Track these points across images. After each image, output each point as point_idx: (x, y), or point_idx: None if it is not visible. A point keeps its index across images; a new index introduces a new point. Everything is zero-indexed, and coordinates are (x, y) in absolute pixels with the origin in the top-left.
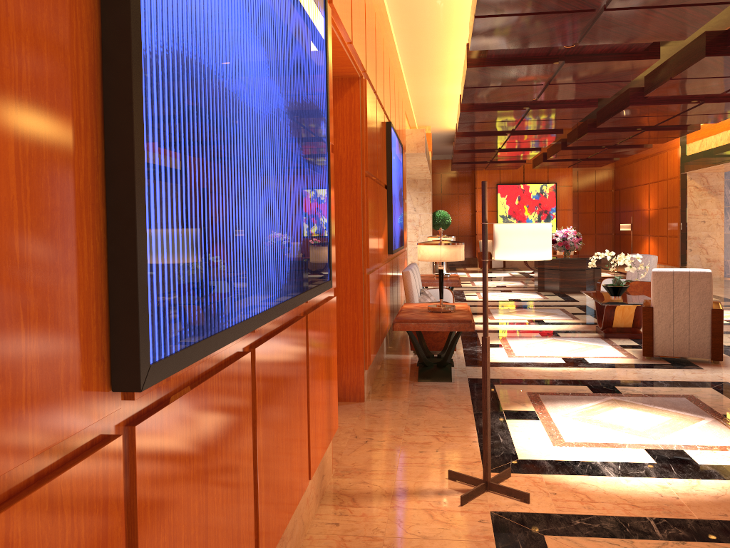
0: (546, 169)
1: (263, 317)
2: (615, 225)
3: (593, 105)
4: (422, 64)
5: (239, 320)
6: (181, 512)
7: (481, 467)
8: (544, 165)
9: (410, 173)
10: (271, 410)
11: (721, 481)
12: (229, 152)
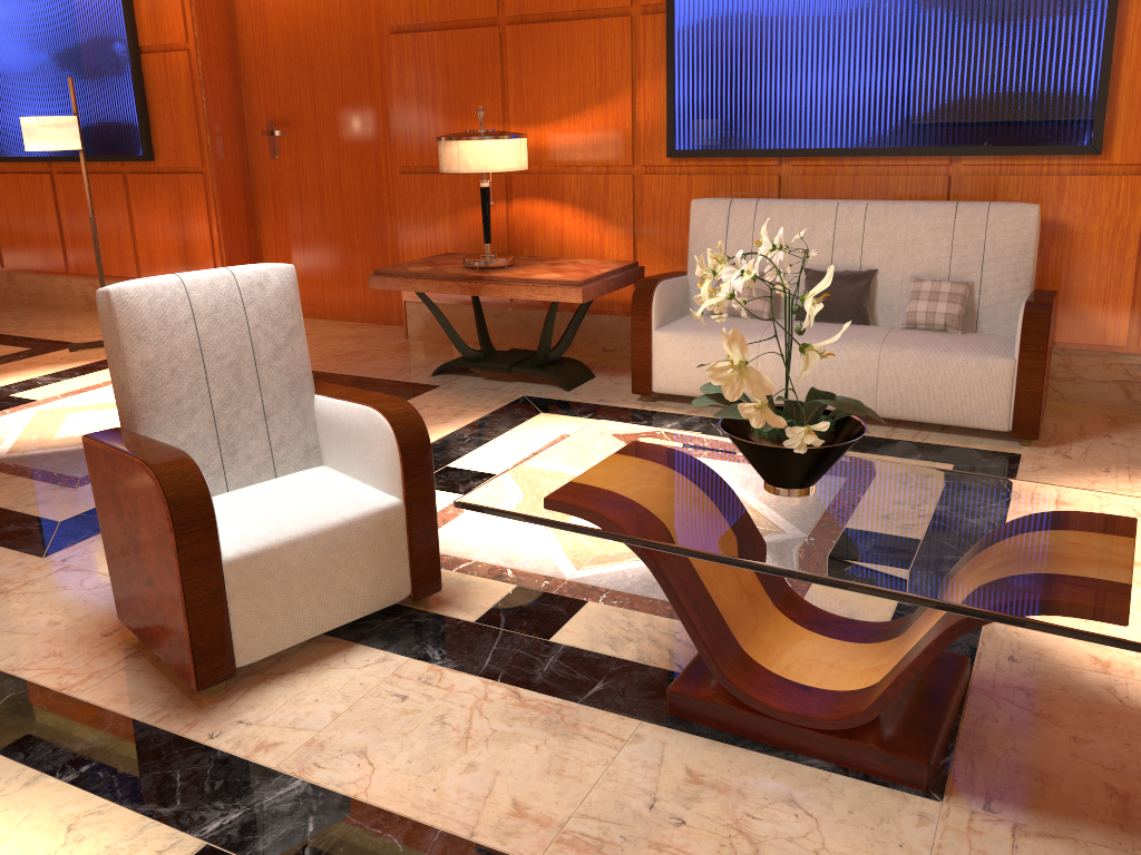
0: None
1: (35, 158)
2: None
3: None
4: None
5: (18, 156)
6: (10, 208)
7: None
8: None
9: None
10: (75, 208)
11: None
12: (3, 95)
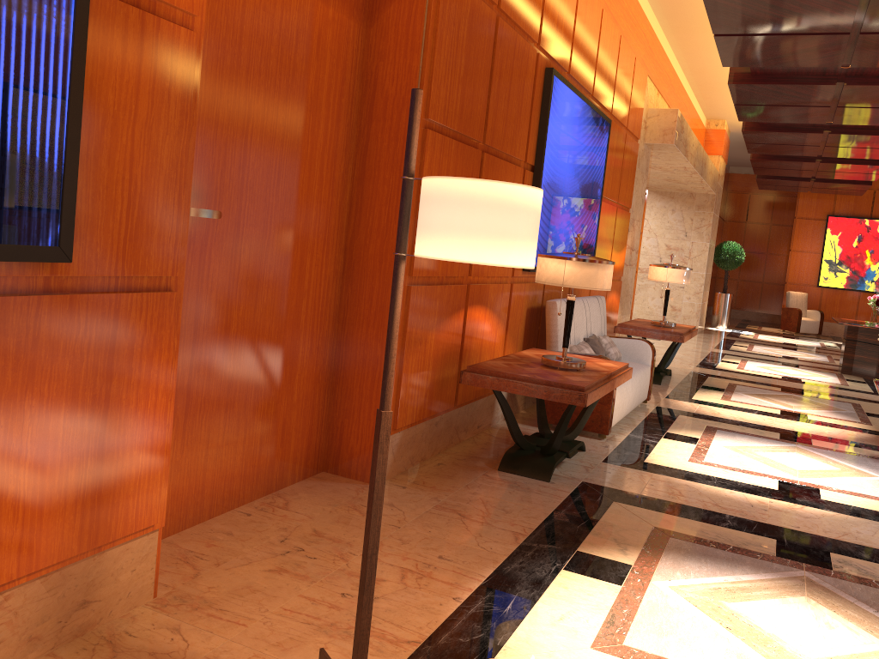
0: None
1: None
2: None
3: None
4: (683, 11)
5: None
6: None
7: (405, 657)
8: None
9: (677, 181)
10: None
11: None
12: None
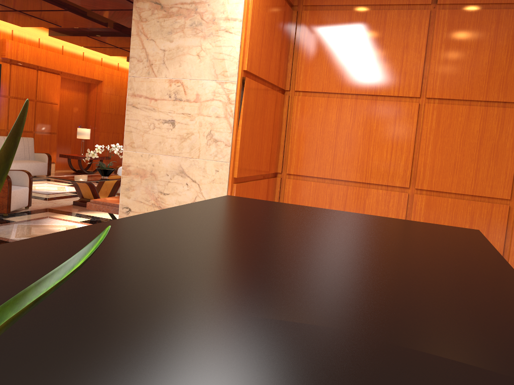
0: None
1: None
2: None
3: None
4: None
5: None
6: None
7: None
8: None
9: None
10: None
11: None
12: None
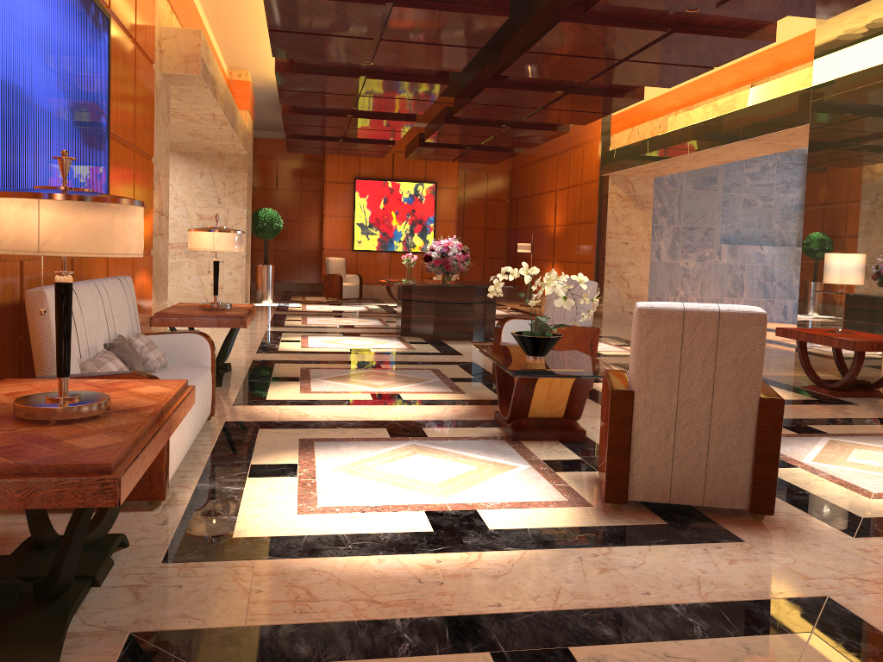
0: (424, 162)
1: None
2: (509, 247)
3: (502, 12)
4: None
5: None
6: None
7: None
8: (421, 154)
9: (205, 136)
10: None
11: None
12: None
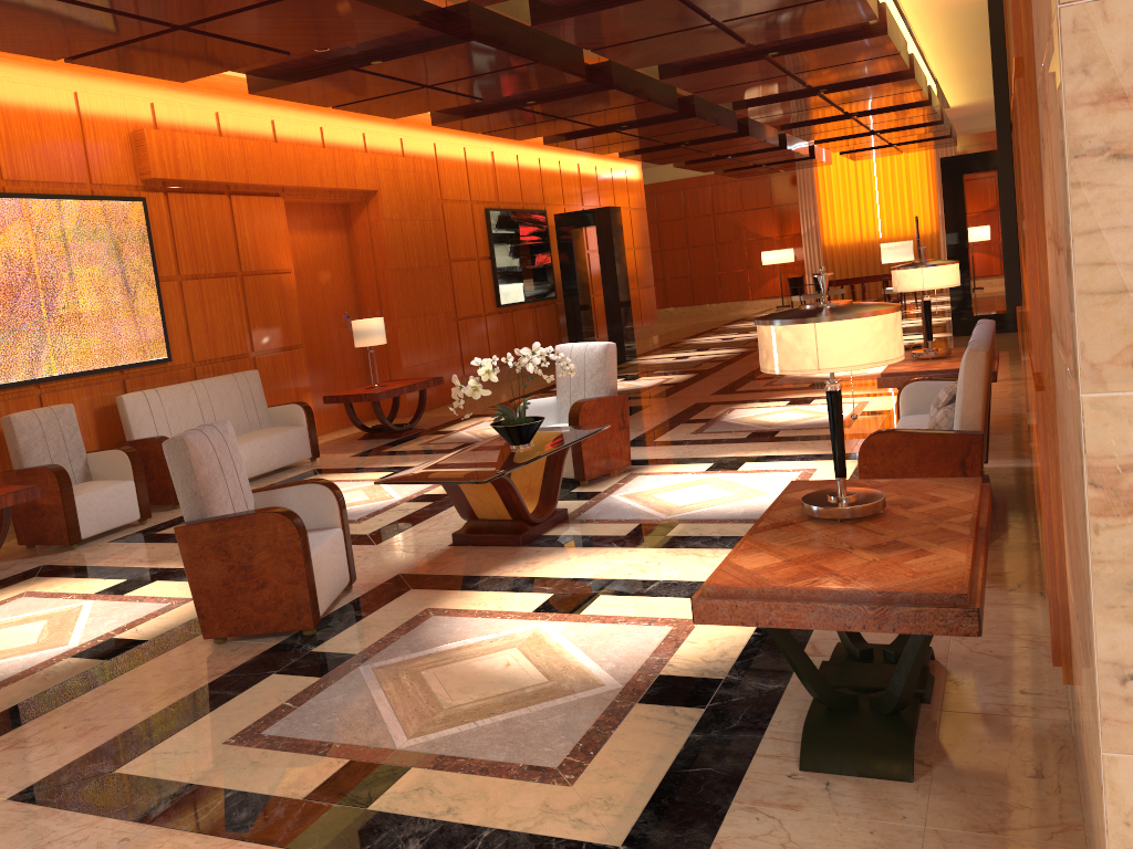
0: None
1: None
2: None
3: None
4: None
5: None
6: None
7: None
8: None
9: None
10: None
11: (792, 397)
12: None
